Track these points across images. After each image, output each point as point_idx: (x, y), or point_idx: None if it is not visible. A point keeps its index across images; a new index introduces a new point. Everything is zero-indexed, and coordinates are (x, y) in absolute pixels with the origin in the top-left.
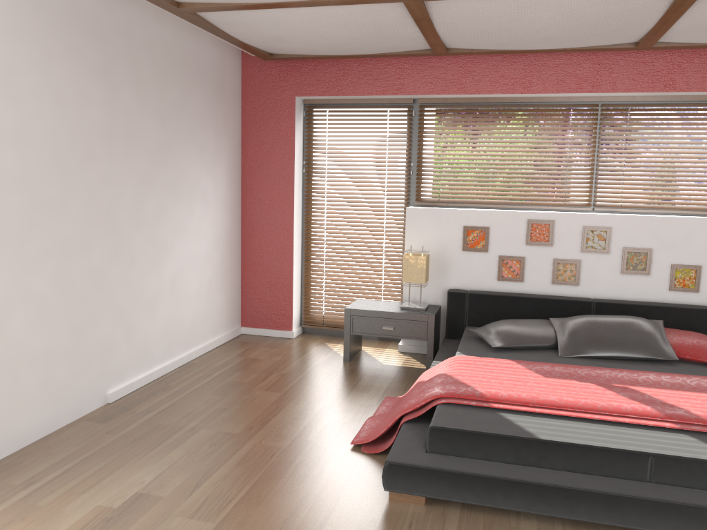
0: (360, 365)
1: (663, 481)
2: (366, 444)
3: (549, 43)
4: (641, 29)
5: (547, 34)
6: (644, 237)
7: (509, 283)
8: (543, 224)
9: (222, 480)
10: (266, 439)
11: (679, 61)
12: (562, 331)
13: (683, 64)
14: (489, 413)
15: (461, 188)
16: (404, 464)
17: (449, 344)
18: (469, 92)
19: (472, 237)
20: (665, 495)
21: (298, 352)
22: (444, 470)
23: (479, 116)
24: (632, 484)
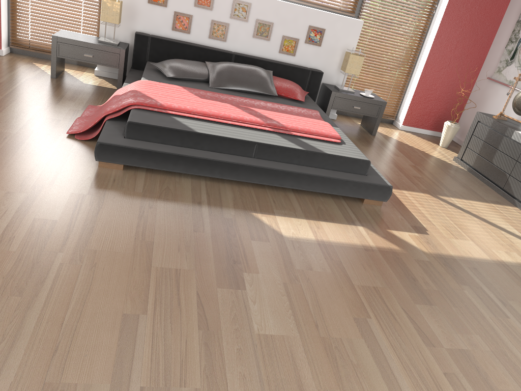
0: (65, 82)
1: (261, 157)
2: (78, 134)
3: None
4: None
5: None
6: (270, 14)
7: (180, 34)
8: None
9: None
10: None
11: None
12: (213, 71)
13: None
14: (166, 116)
15: None
16: (110, 144)
17: (135, 73)
18: None
19: None
20: (261, 164)
21: (10, 67)
22: (137, 149)
23: None
24: (244, 159)
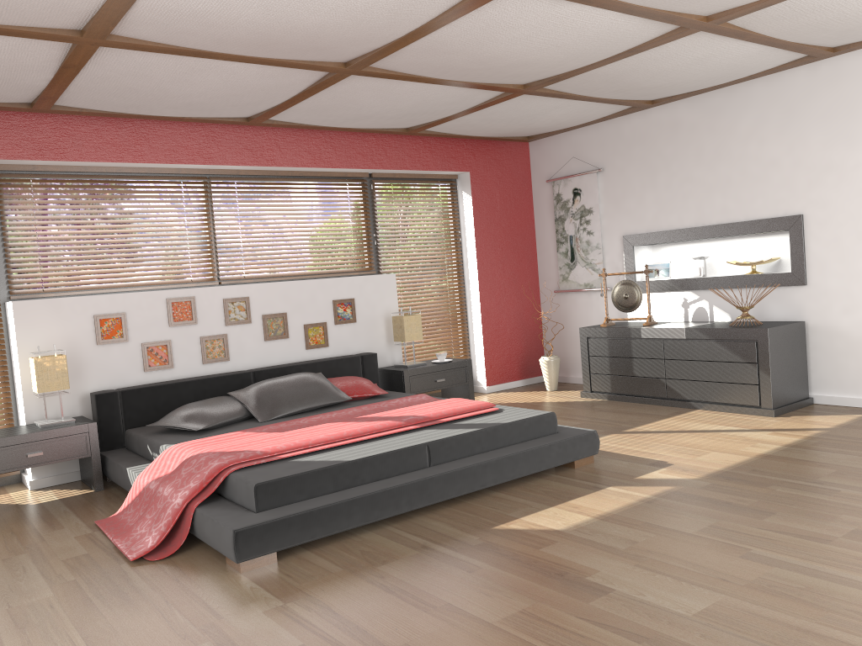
0: (5, 514)
1: (437, 462)
2: (147, 554)
3: (182, 110)
4: (270, 104)
5: (195, 100)
6: (278, 302)
7: (158, 373)
8: (184, 302)
9: (30, 645)
10: (13, 601)
11: (275, 138)
12: (250, 400)
13: (278, 141)
14: (284, 463)
15: (72, 273)
16: (254, 525)
17: (117, 454)
18: (71, 159)
19: (107, 327)
20: (448, 468)
21: None
22: (293, 515)
23: (81, 187)
24: (423, 471)
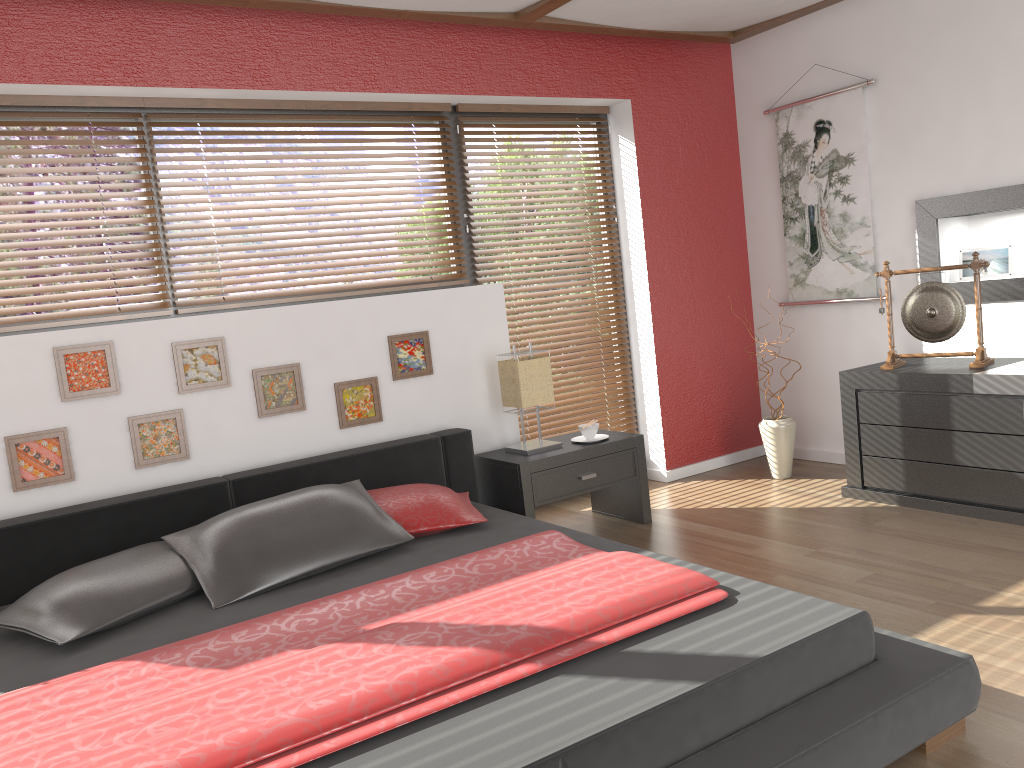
0: None
1: None
2: None
3: None
4: None
5: None
6: (283, 344)
7: (44, 492)
8: (90, 353)
9: None
10: None
11: (267, 36)
12: (201, 555)
13: (274, 42)
14: None
15: None
16: None
17: None
18: None
19: None
20: None
21: None
22: None
23: None
24: None
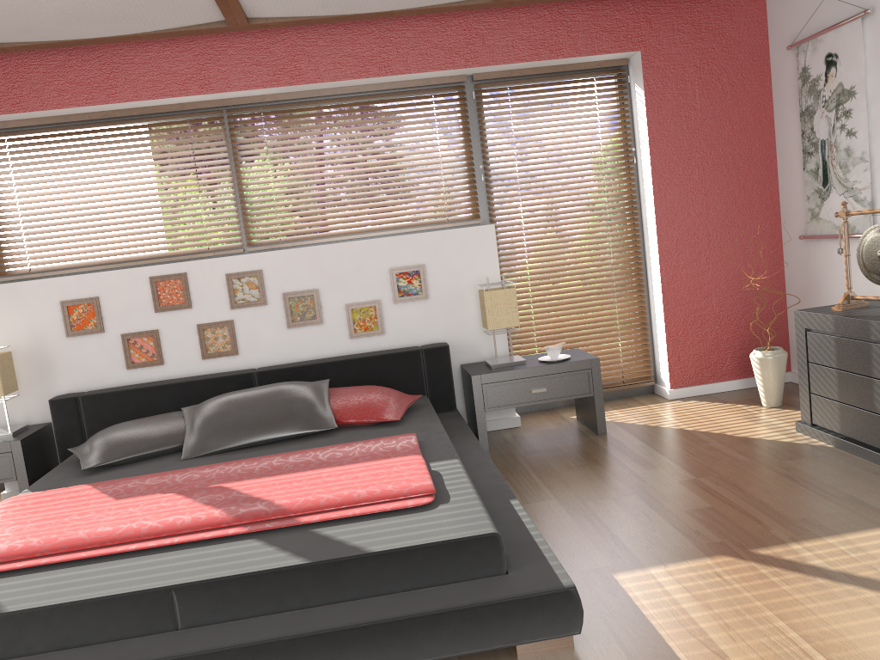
0: None
1: (197, 622)
2: None
3: (90, 24)
4: None
5: (59, 7)
6: (305, 275)
7: (145, 371)
8: (172, 280)
9: None
10: None
11: (301, 44)
12: (192, 423)
13: (306, 48)
14: None
15: (59, 248)
16: None
17: None
18: (30, 109)
19: (78, 315)
20: (184, 646)
21: None
22: None
23: (62, 142)
24: (145, 643)
